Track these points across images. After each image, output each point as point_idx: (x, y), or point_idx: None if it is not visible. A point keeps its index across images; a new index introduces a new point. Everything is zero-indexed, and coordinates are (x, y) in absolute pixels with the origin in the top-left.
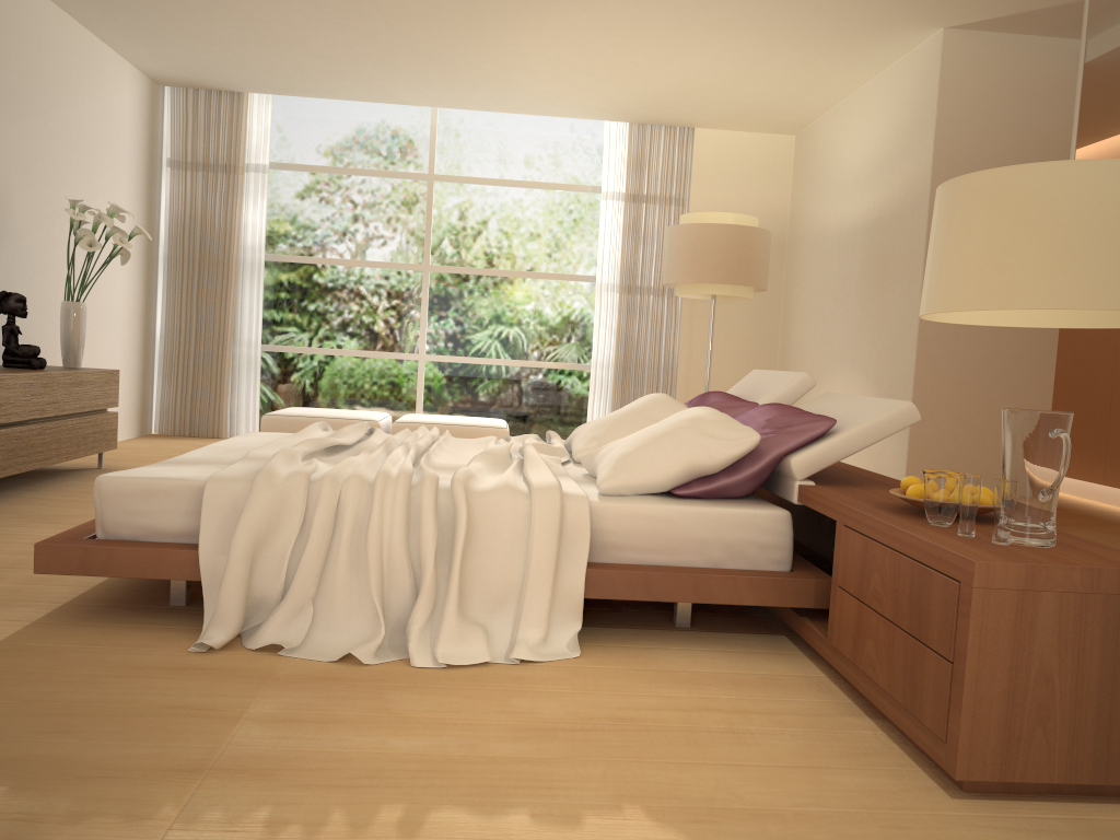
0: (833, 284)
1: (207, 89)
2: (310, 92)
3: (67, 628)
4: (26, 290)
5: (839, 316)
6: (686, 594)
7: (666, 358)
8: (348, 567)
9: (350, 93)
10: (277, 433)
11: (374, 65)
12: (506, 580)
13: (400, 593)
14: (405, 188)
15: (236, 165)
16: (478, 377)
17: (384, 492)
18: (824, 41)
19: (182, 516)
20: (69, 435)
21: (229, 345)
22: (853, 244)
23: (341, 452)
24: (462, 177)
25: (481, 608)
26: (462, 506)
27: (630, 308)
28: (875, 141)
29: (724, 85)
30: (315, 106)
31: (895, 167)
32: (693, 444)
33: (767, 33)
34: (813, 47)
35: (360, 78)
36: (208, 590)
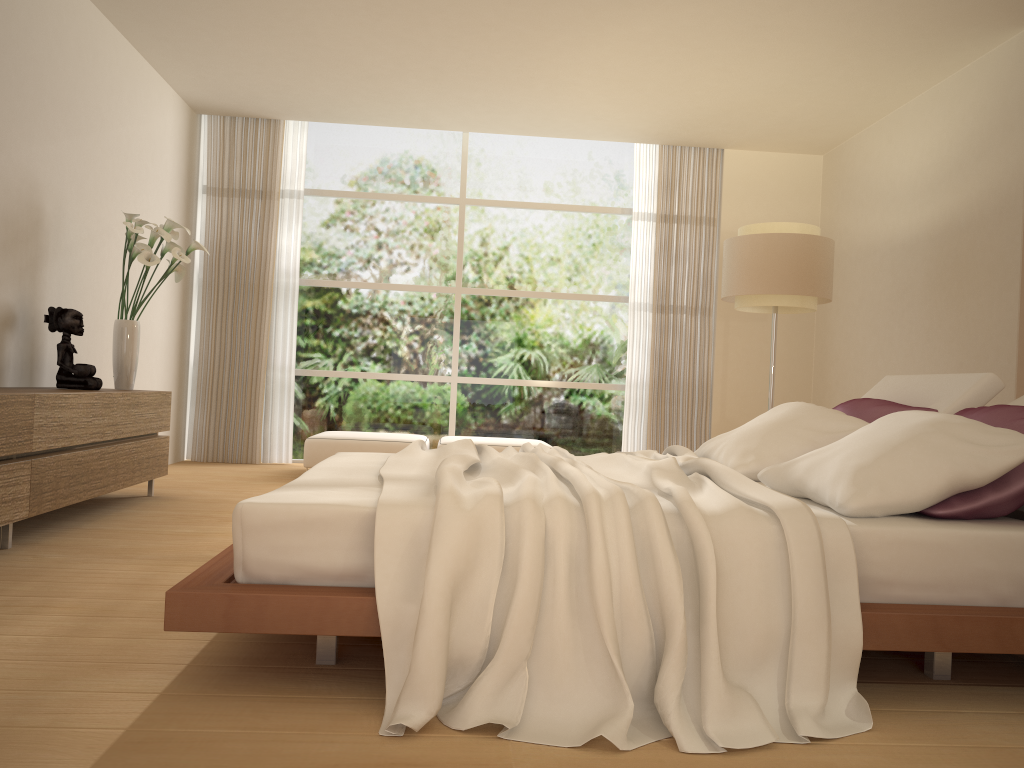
0: (888, 297)
1: (244, 116)
2: (347, 118)
3: (207, 702)
4: (76, 309)
5: (898, 328)
6: (985, 642)
7: (701, 376)
8: (569, 615)
9: (388, 118)
10: (370, 453)
11: (421, 85)
12: (767, 628)
13: (638, 649)
14: (436, 212)
15: (272, 191)
16: (510, 399)
17: (602, 518)
18: (897, 45)
19: (344, 552)
20: (126, 460)
21: (263, 369)
22: (913, 254)
23: (479, 471)
24: (493, 201)
25: (738, 666)
26: (704, 534)
27: (663, 327)
28: (938, 149)
29: (772, 100)
30: (348, 134)
31: (969, 173)
32: (953, 452)
33: (841, 37)
34: (883, 53)
35: (402, 100)
36: (389, 648)
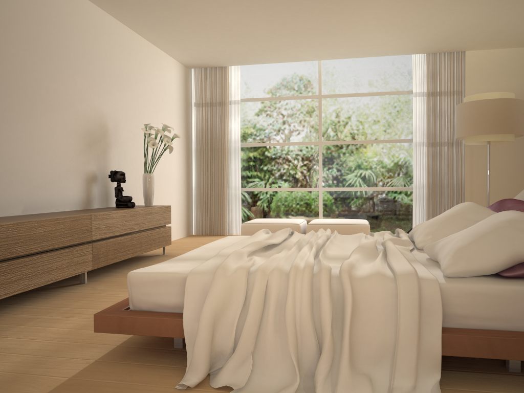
0: None
1: (210, 67)
2: (257, 61)
3: (111, 366)
4: (128, 169)
5: None
6: (522, 354)
7: (457, 180)
8: (273, 331)
9: (277, 59)
10: (241, 236)
11: (287, 41)
12: (383, 342)
13: (309, 350)
14: (307, 103)
15: (225, 102)
16: (350, 198)
17: (295, 280)
18: None
19: (175, 296)
20: (146, 240)
21: (225, 189)
22: None
23: (273, 248)
24: (336, 94)
25: (366, 362)
26: (348, 289)
27: (433, 155)
28: None
29: (485, 21)
30: (261, 69)
31: None
32: (514, 239)
33: None
34: None
35: (281, 49)
36: (189, 344)
